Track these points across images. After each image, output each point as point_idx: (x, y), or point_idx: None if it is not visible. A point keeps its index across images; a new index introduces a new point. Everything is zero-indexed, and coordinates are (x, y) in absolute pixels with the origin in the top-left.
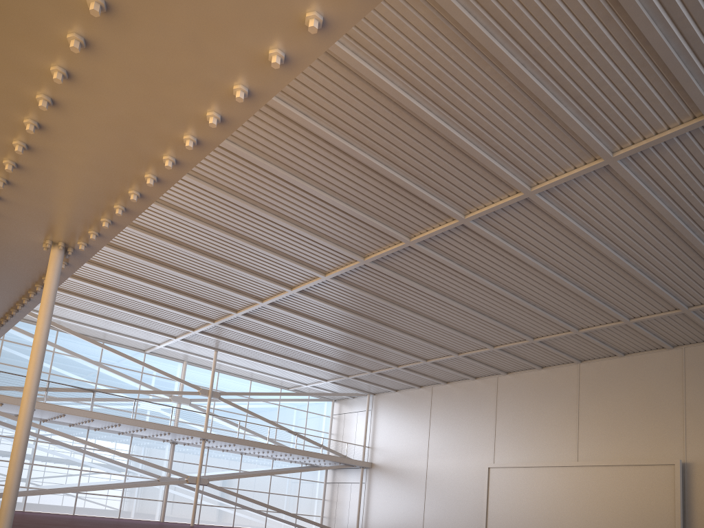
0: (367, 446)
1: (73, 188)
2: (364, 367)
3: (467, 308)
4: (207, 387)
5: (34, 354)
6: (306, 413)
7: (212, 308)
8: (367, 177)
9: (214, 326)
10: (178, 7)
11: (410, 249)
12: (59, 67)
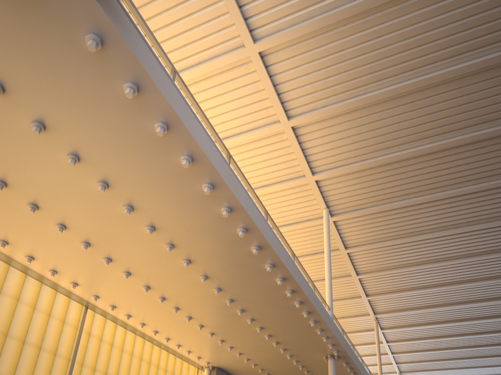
0: None
1: (294, 332)
2: None
3: None
4: None
5: None
6: None
7: None
8: None
9: None
10: (216, 261)
11: None
12: (227, 299)
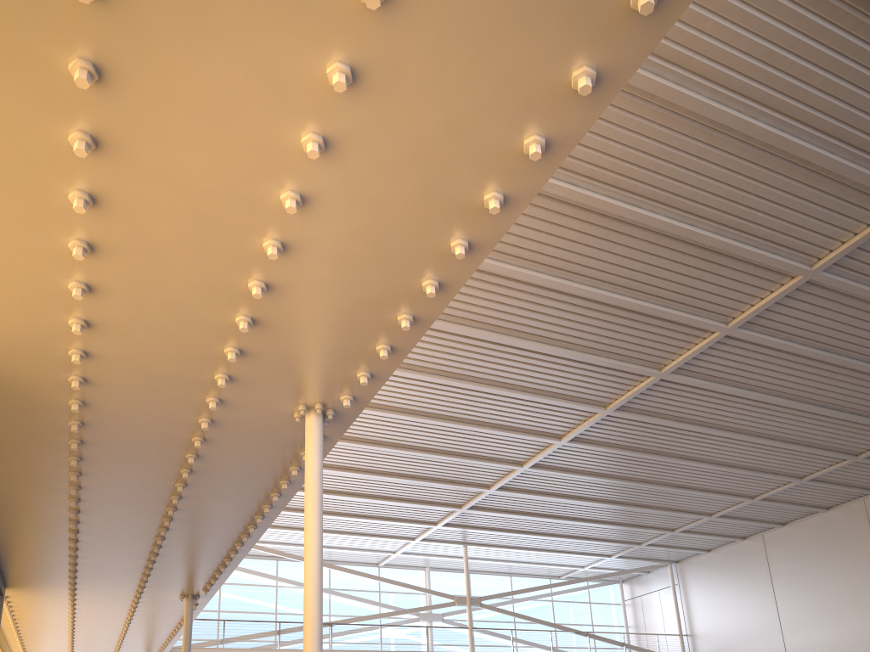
0: (684, 634)
1: (341, 302)
2: (661, 527)
3: (814, 407)
4: (459, 594)
5: (309, 565)
6: (589, 605)
7: (458, 489)
8: (662, 250)
9: (460, 513)
10: None
11: (727, 340)
12: (339, 63)
